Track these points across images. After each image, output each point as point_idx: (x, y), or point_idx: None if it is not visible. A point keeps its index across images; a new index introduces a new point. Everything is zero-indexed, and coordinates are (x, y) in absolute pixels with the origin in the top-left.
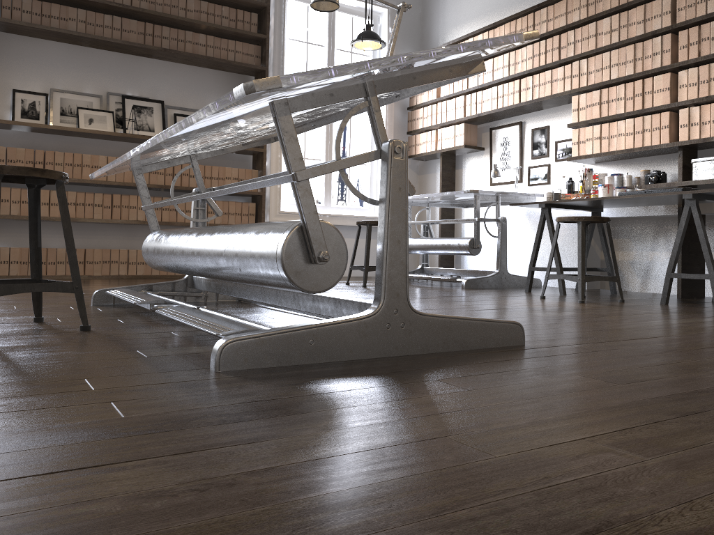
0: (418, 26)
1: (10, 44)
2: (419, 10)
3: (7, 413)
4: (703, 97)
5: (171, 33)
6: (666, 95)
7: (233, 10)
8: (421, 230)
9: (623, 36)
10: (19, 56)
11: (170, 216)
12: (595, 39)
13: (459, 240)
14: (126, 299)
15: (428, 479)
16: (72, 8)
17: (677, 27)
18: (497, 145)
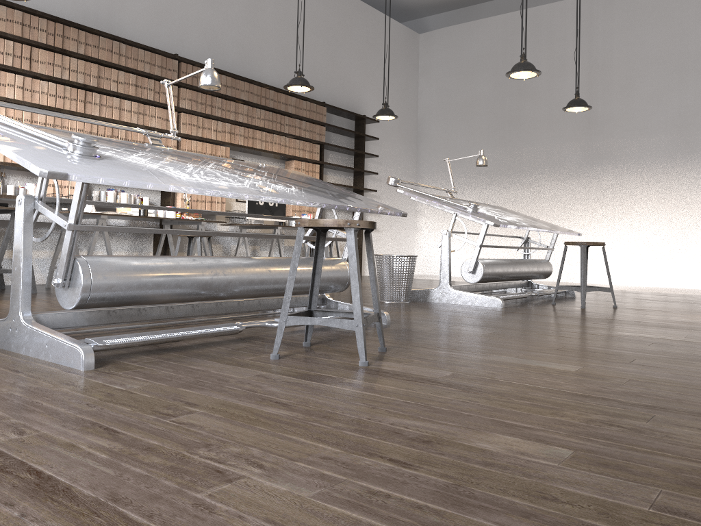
0: None
1: None
2: None
3: (474, 329)
4: None
5: None
6: None
7: None
8: None
9: None
10: None
11: None
12: None
13: None
14: (212, 331)
15: (452, 315)
16: None
17: None
18: None
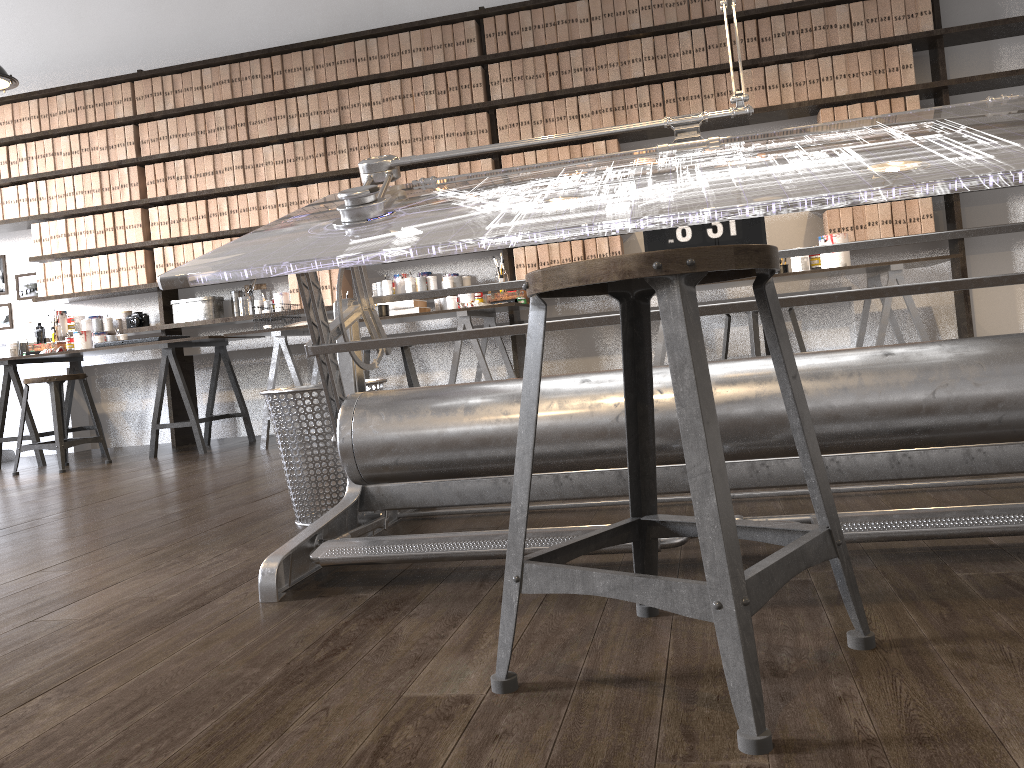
0: None
1: None
2: None
3: None
4: (176, 238)
5: None
6: (139, 232)
7: None
8: None
9: (86, 161)
10: None
11: None
12: (53, 159)
13: None
14: None
15: None
16: None
17: (143, 161)
18: None
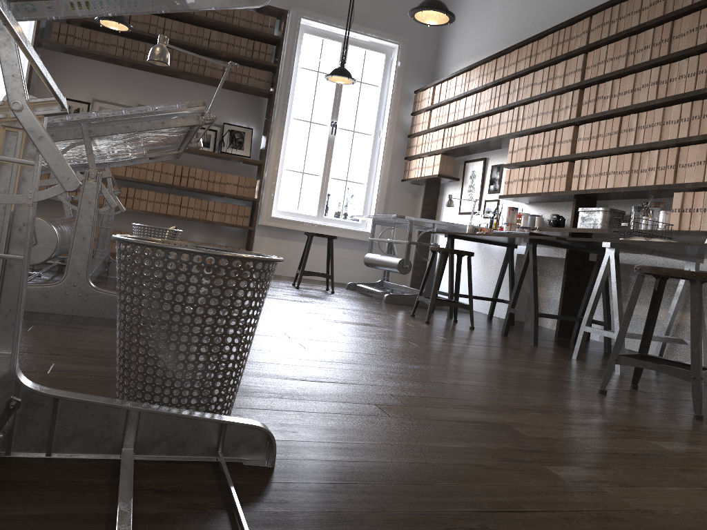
0: (431, 61)
1: (66, 62)
2: (434, 47)
3: None
4: (591, 152)
5: (194, 58)
6: (568, 146)
7: (251, 42)
8: (386, 248)
9: (549, 88)
10: (71, 71)
11: (174, 210)
12: (531, 88)
13: (394, 259)
14: None
15: None
16: (114, 36)
17: (583, 84)
18: (467, 177)
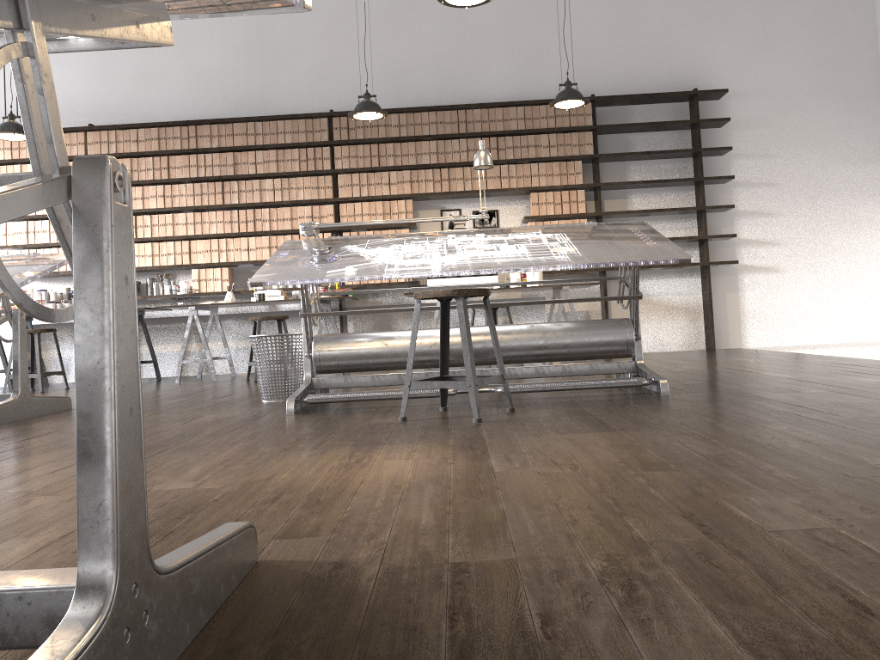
0: None
1: None
2: None
3: None
4: None
5: None
6: None
7: None
8: None
9: None
10: None
11: None
12: None
13: None
14: None
15: None
16: None
17: None
18: None
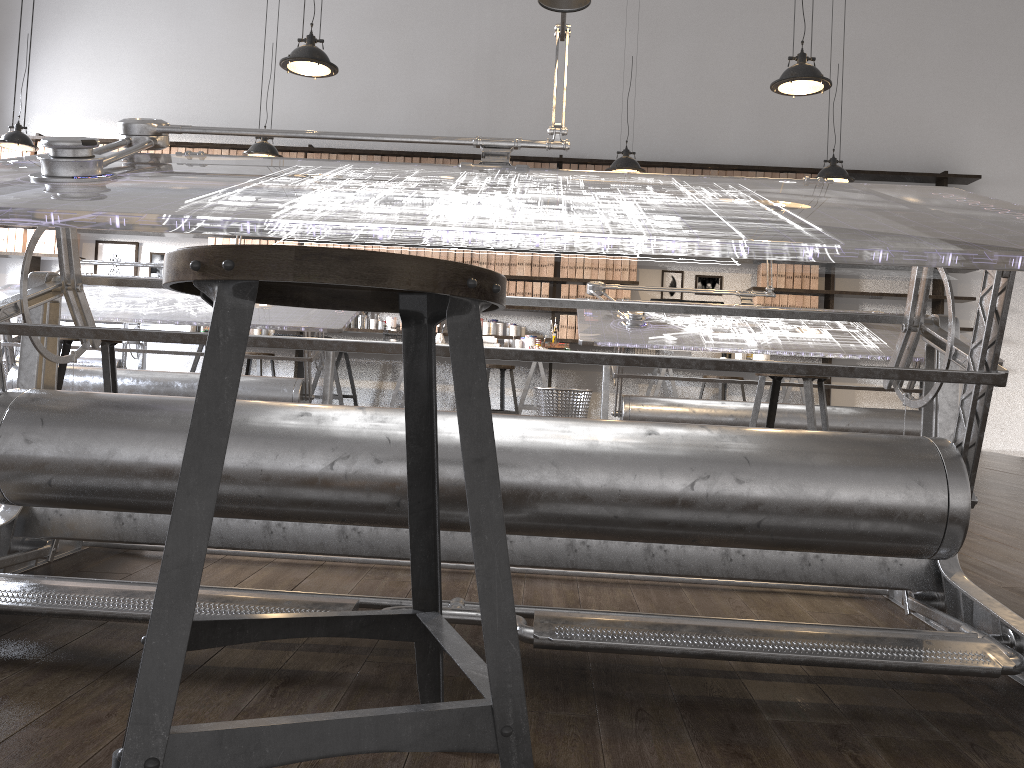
0: None
1: None
2: None
3: None
4: None
5: None
6: None
7: None
8: None
9: None
10: None
11: None
12: None
13: None
14: None
15: None
16: None
17: None
18: (105, 259)
